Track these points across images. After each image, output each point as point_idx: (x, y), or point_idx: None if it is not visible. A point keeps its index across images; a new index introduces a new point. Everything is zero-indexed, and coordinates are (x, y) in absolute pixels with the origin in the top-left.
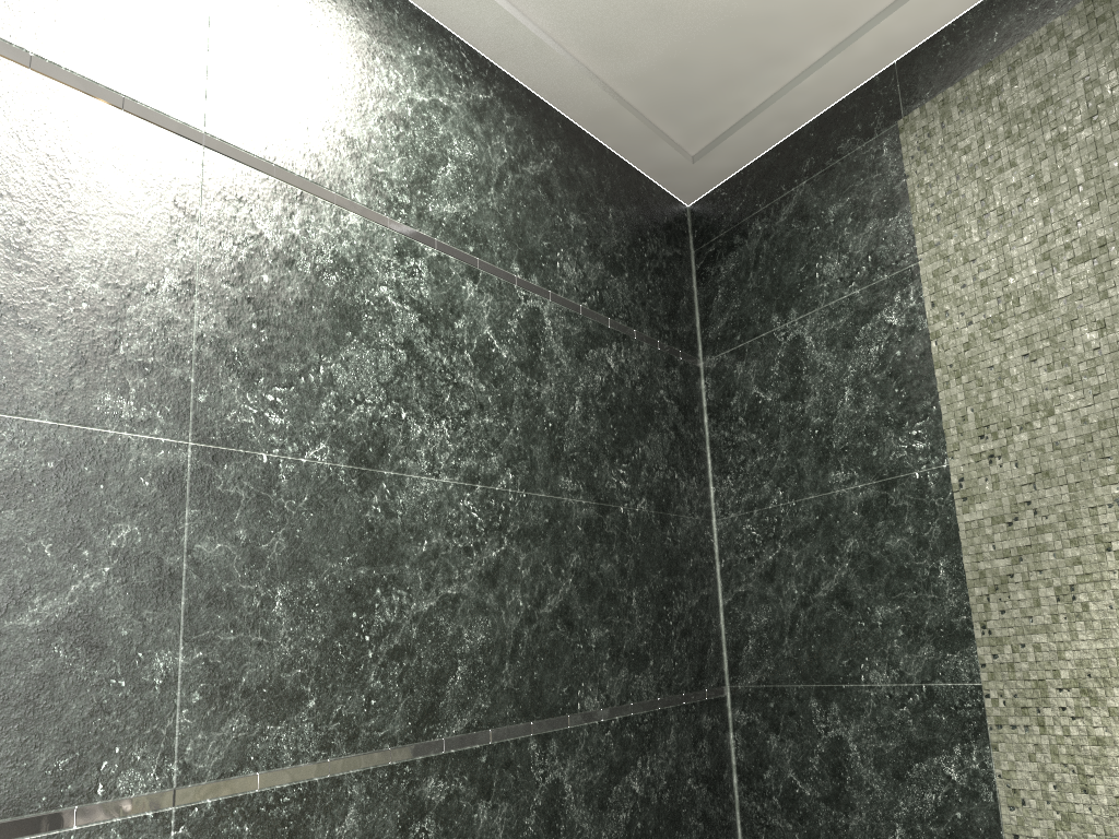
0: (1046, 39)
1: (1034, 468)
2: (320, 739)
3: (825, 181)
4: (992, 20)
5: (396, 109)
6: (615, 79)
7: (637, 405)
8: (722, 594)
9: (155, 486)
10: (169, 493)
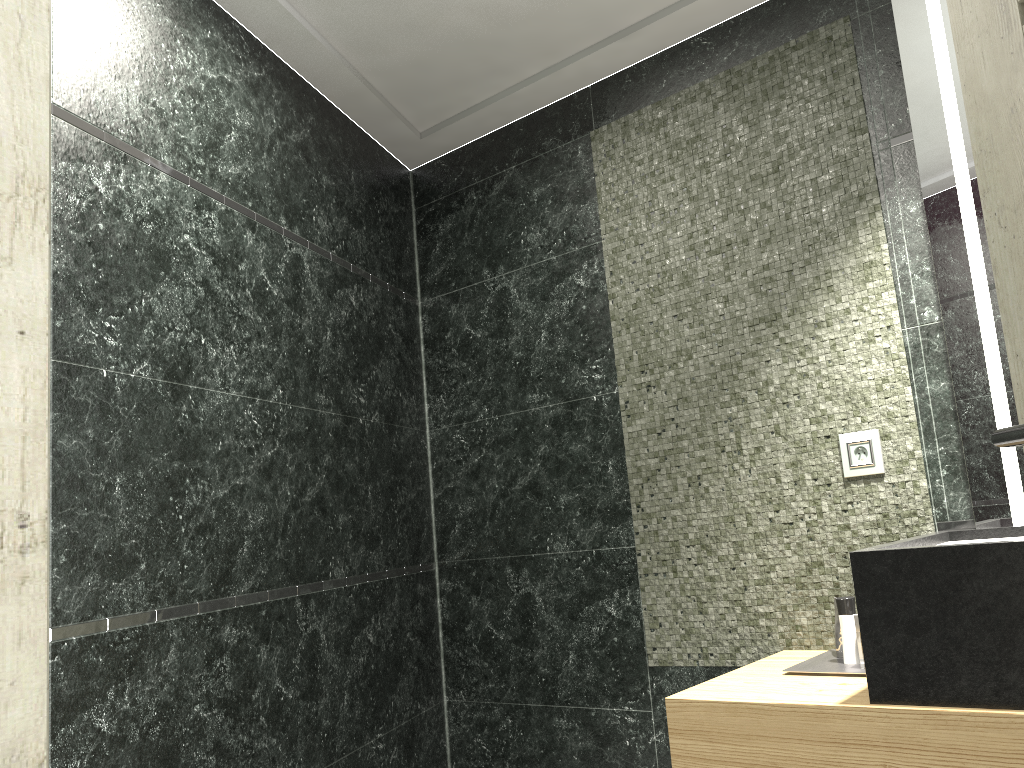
0: (698, 93)
1: (677, 395)
2: (150, 593)
3: (531, 169)
4: (662, 70)
5: (193, 85)
6: (367, 69)
7: (372, 336)
8: (434, 490)
9: None
10: None
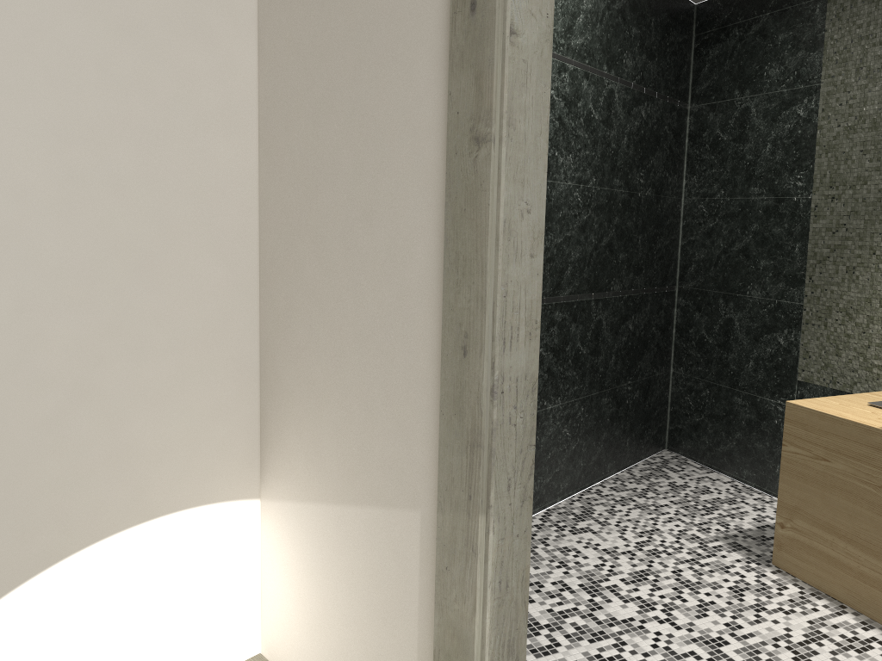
0: None
1: (851, 208)
2: None
3: (780, 18)
4: None
5: None
6: None
7: (653, 137)
8: (681, 239)
9: None
10: None
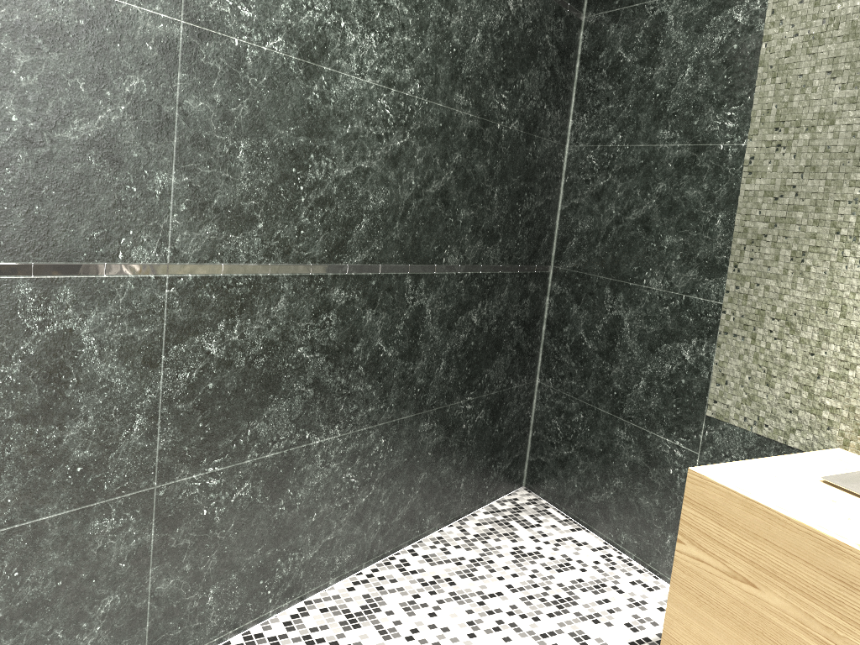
0: None
1: (806, 162)
2: (265, 250)
3: None
4: None
5: None
6: None
7: (525, 45)
8: (562, 202)
9: (156, 51)
10: (167, 58)
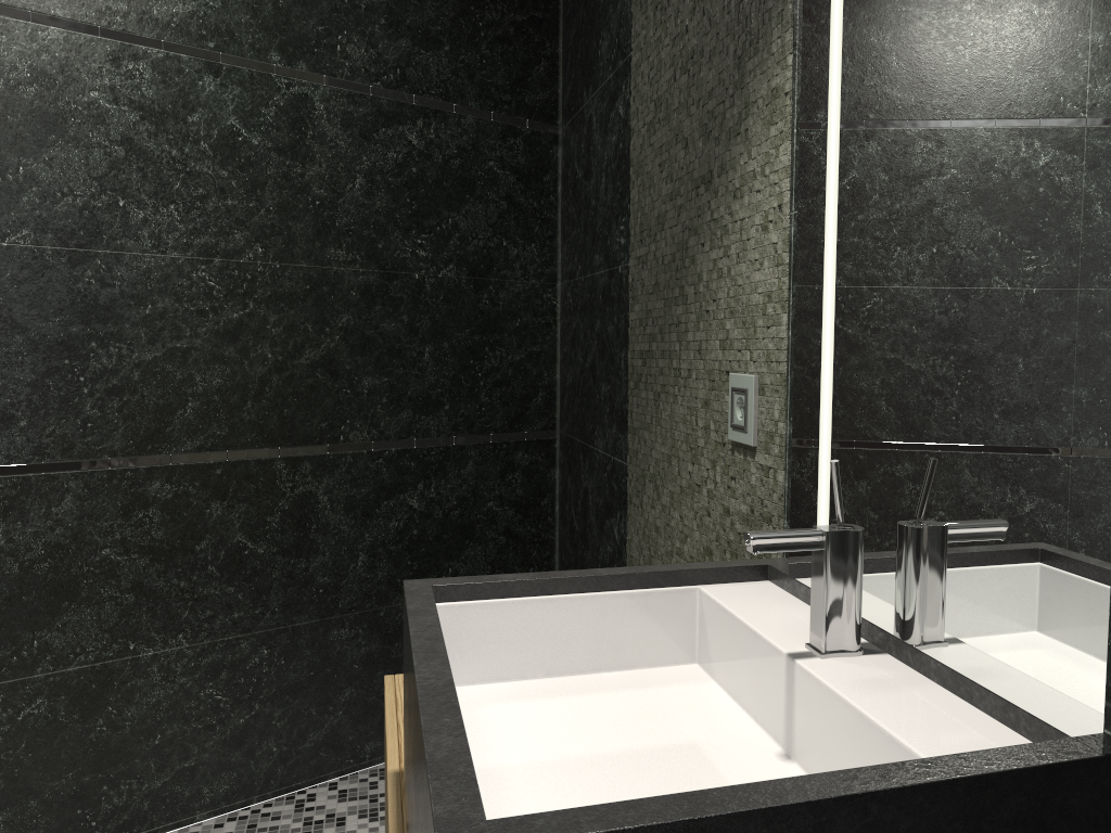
0: None
1: (655, 279)
2: (34, 448)
3: None
4: None
5: None
6: None
7: (451, 179)
8: (560, 351)
9: None
10: None
